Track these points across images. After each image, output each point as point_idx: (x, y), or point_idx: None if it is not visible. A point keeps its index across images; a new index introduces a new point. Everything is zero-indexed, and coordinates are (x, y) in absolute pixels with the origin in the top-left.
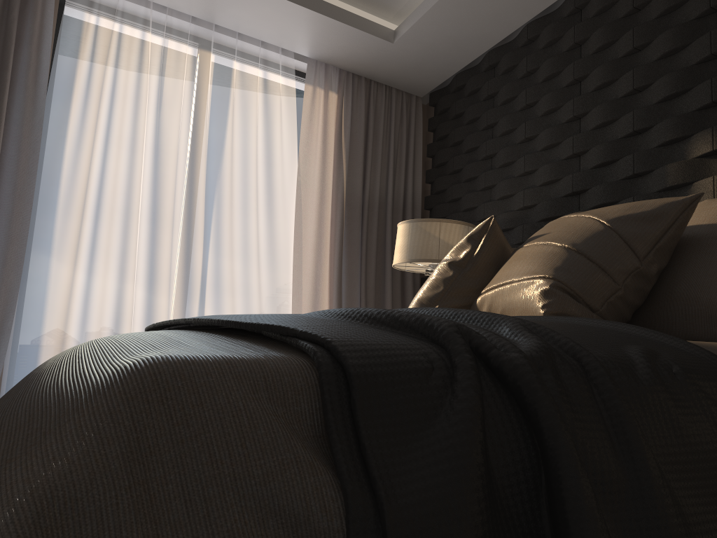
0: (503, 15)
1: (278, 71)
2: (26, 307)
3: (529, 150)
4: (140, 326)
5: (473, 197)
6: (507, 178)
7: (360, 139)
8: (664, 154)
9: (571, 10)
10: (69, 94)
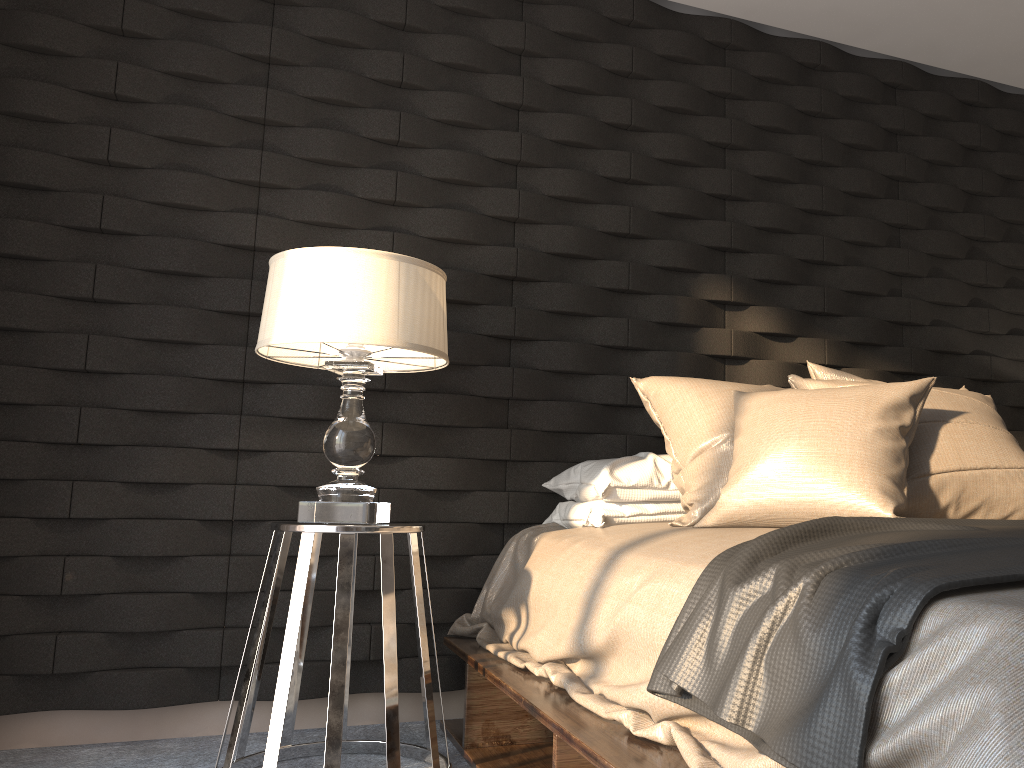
0: None
1: None
2: None
3: (392, 162)
4: None
5: (208, 188)
6: (326, 189)
7: None
8: (663, 279)
9: None
10: None
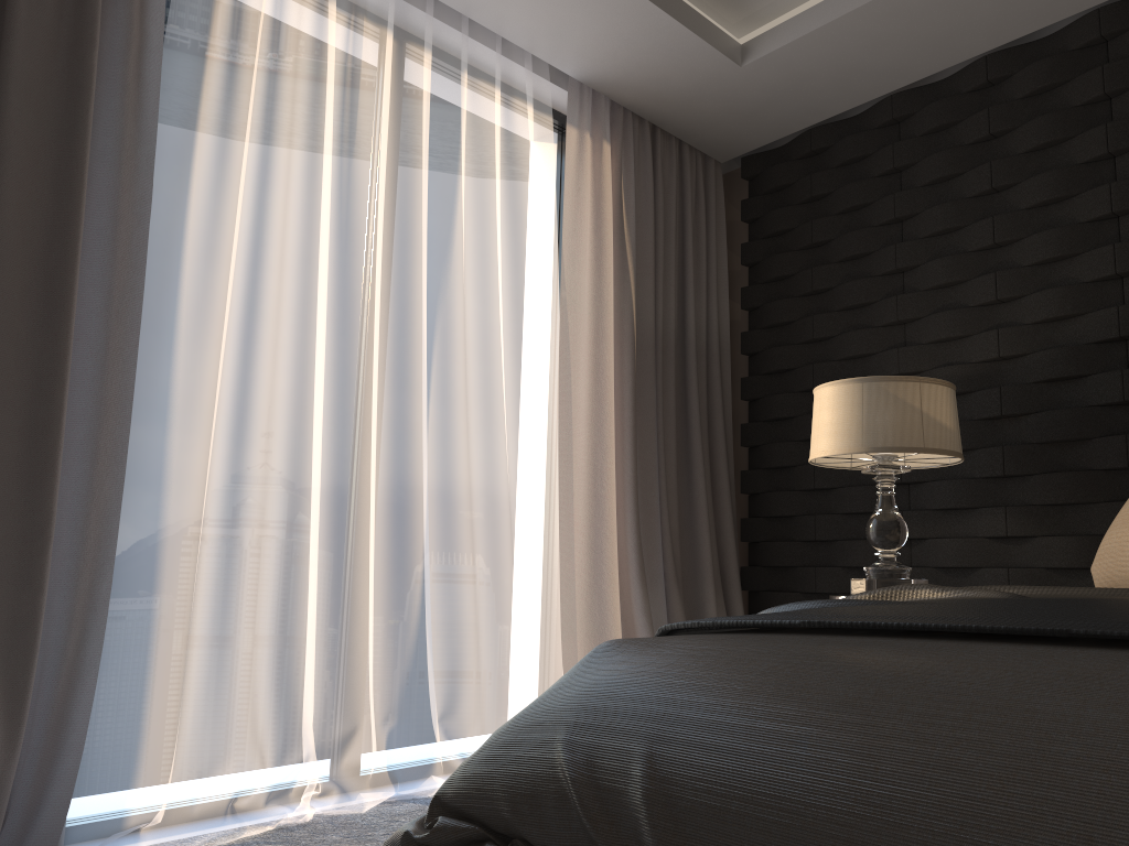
0: (955, 37)
1: (529, 97)
2: (122, 550)
3: (998, 263)
4: (319, 578)
5: (868, 338)
6: (948, 307)
7: (648, 229)
8: None
9: (1089, 40)
10: (194, 108)
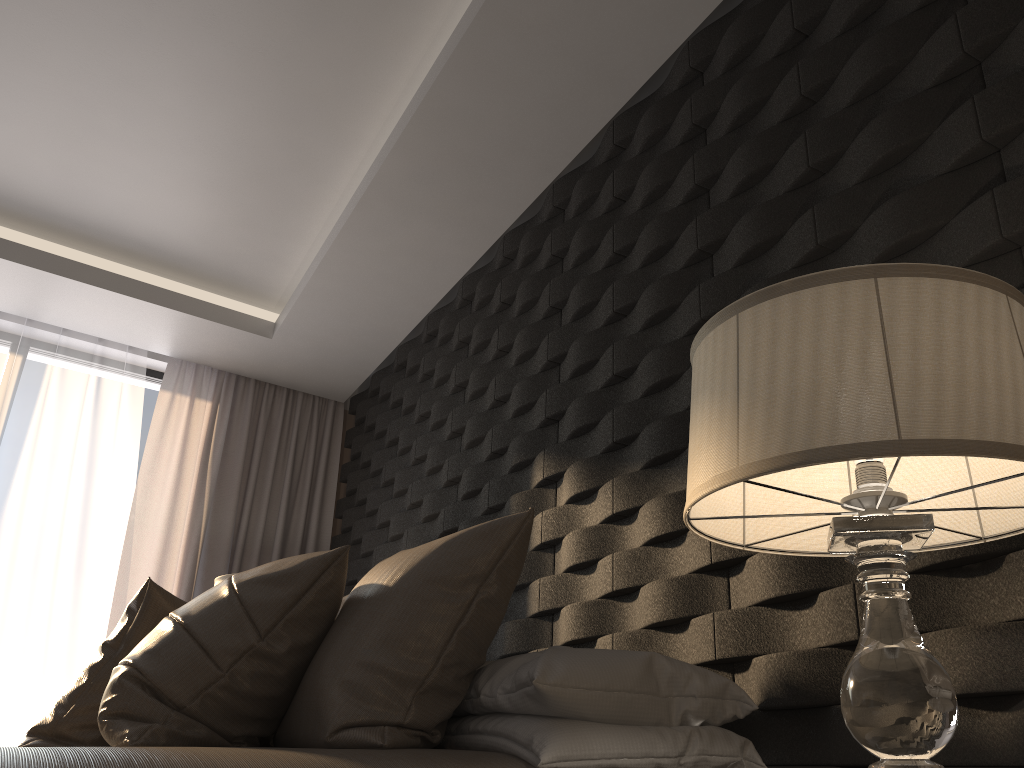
0: (393, 306)
1: (118, 374)
2: None
3: (422, 474)
4: None
5: (370, 538)
6: (402, 511)
7: (238, 461)
8: (516, 482)
9: (460, 302)
10: None
